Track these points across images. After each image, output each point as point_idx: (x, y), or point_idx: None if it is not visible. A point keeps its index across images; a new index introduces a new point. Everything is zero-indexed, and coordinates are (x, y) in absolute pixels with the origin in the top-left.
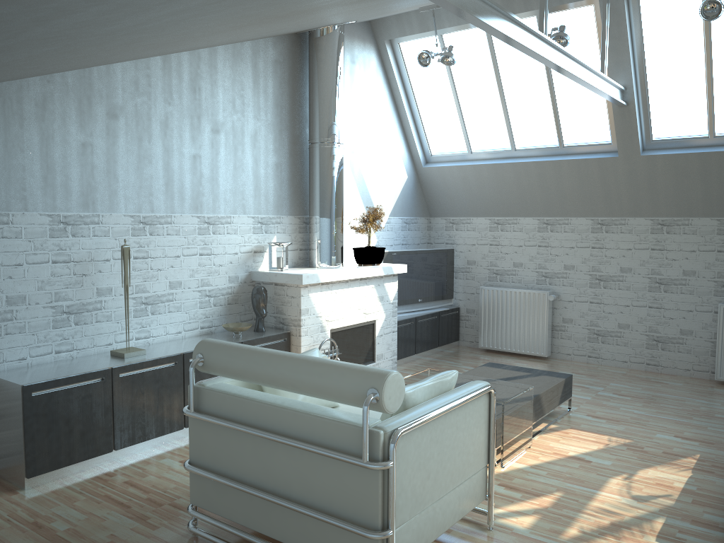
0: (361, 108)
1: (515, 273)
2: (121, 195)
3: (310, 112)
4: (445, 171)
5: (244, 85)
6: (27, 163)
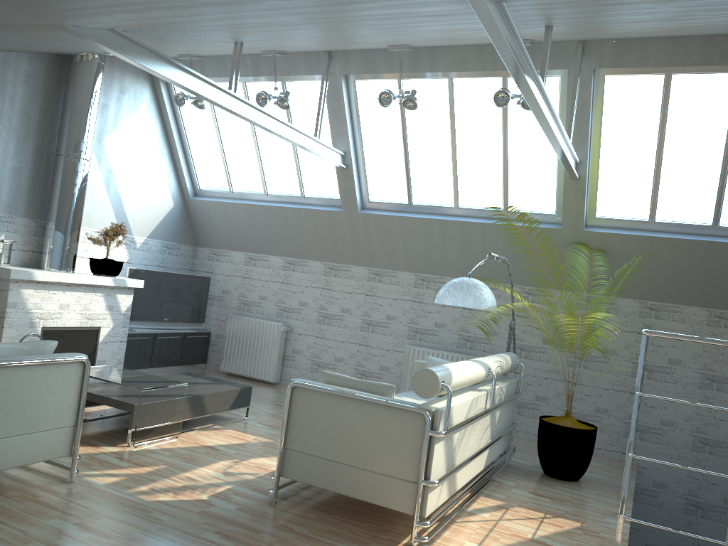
0: (126, 134)
1: (260, 305)
2: None
3: (60, 127)
4: (209, 205)
5: None
6: None
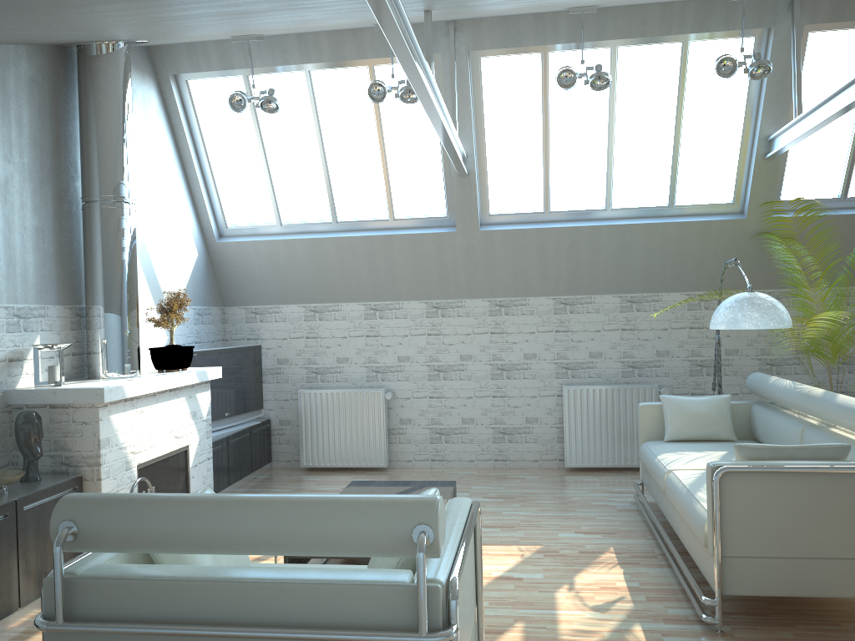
0: (143, 160)
1: (340, 370)
2: None
3: (85, 158)
4: (248, 247)
5: None
6: None
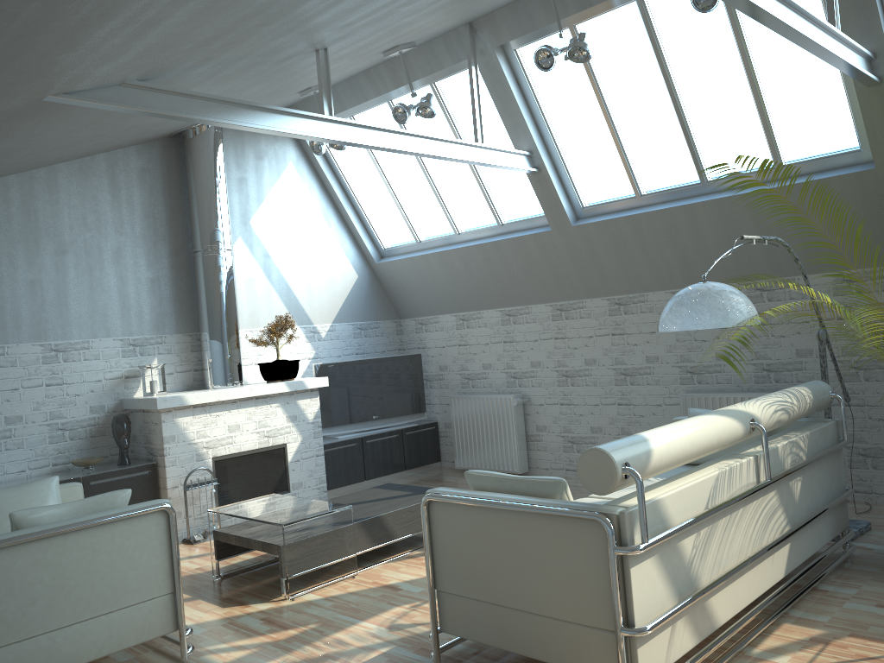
0: (277, 206)
1: (486, 376)
2: None
3: (190, 219)
4: (398, 265)
5: (99, 199)
6: None
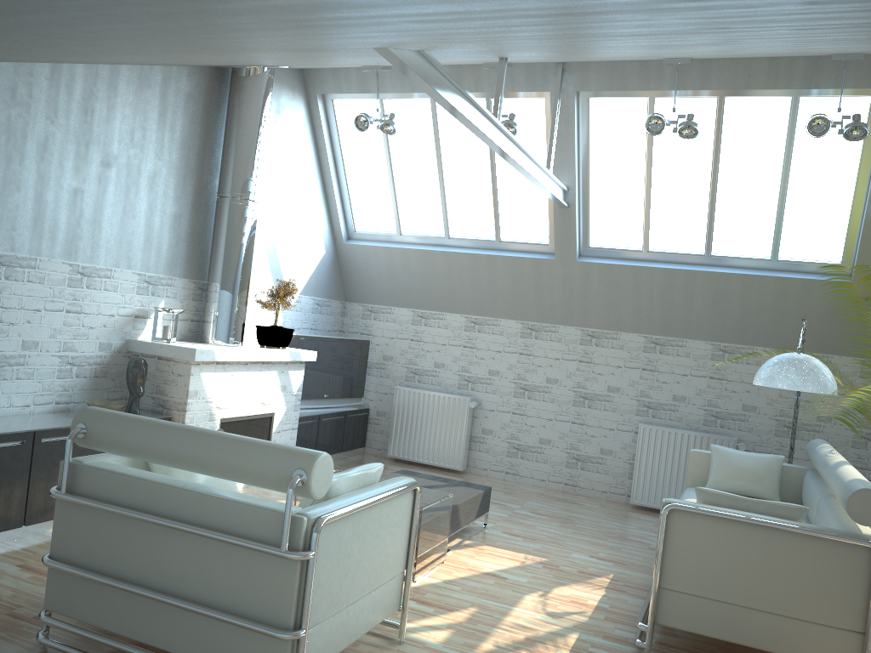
0: (282, 165)
1: (436, 374)
2: None
3: (224, 161)
4: (369, 251)
5: (148, 116)
6: None
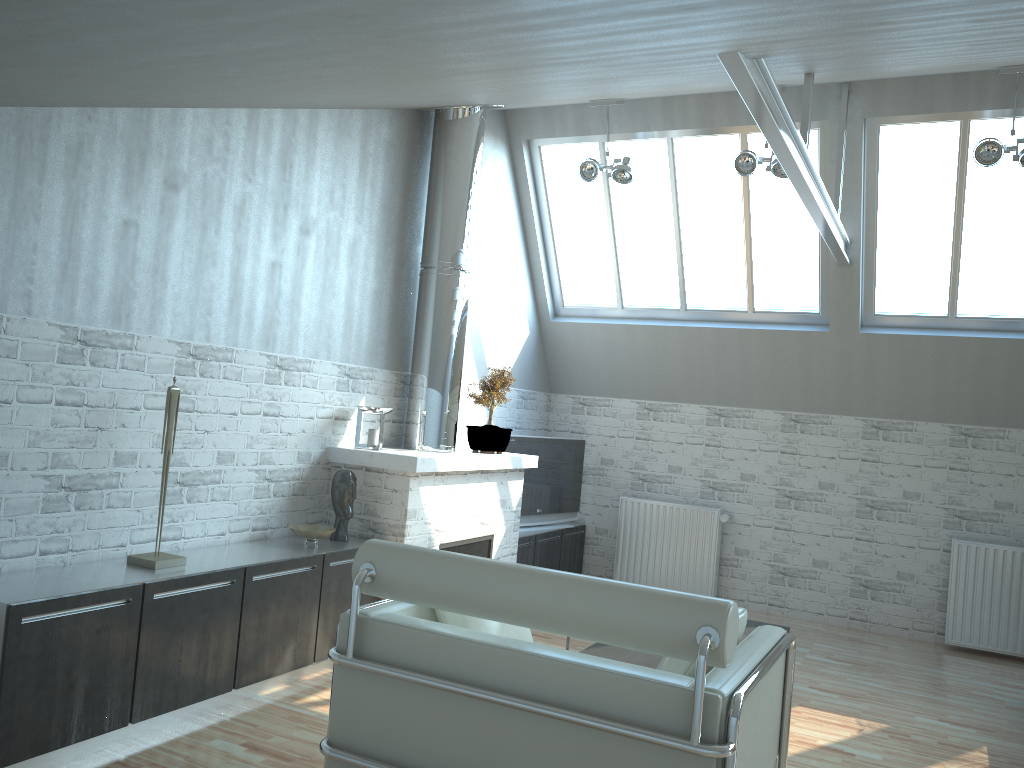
0: (484, 228)
1: (671, 480)
2: (168, 309)
3: (429, 223)
4: (583, 330)
5: (348, 170)
6: (42, 240)
